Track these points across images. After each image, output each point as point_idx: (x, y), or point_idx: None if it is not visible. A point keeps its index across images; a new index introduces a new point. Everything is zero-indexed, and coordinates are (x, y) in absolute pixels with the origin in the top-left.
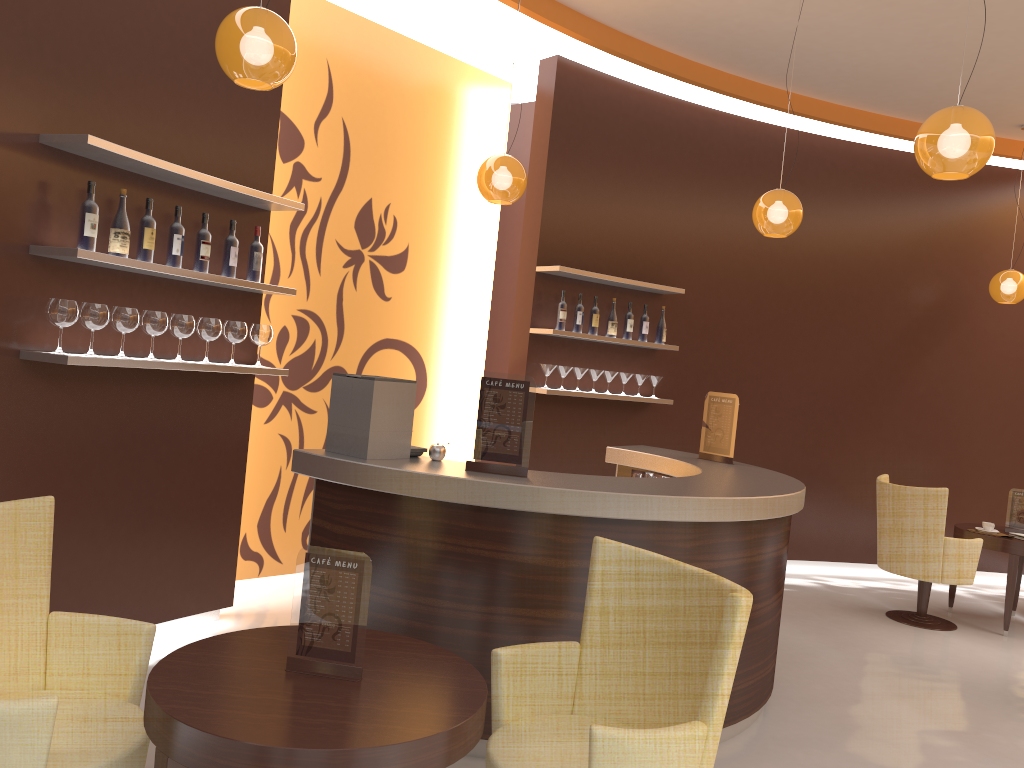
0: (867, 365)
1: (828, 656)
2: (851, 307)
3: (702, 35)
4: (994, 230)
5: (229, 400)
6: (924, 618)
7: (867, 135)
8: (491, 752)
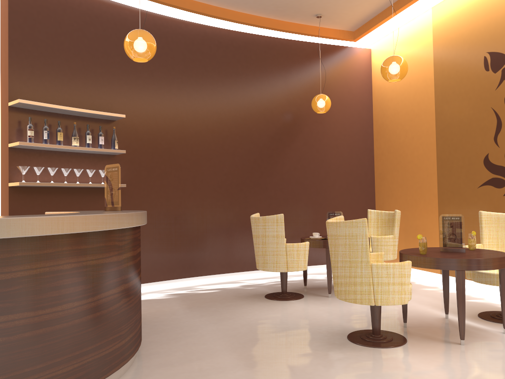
0: (255, 156)
1: (205, 329)
2: (241, 123)
3: None
4: (315, 77)
5: None
6: (285, 294)
7: (237, 26)
8: None
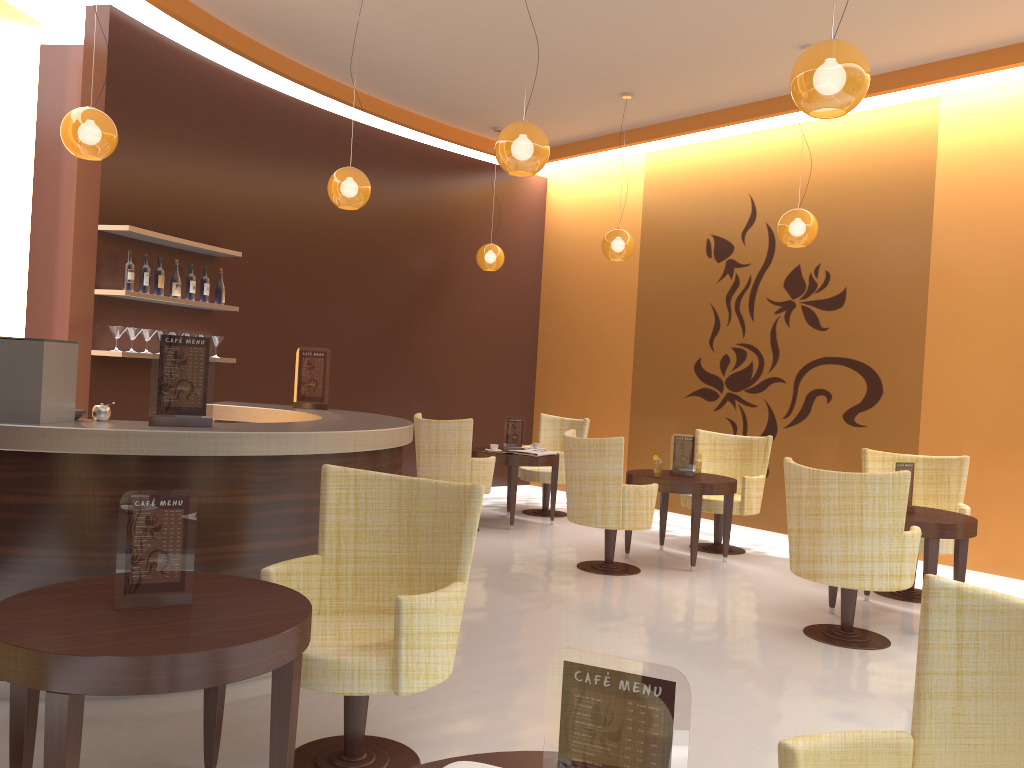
0: (388, 322)
1: None
2: (374, 272)
3: (258, 12)
4: (474, 210)
5: None
6: None
7: (380, 121)
8: None
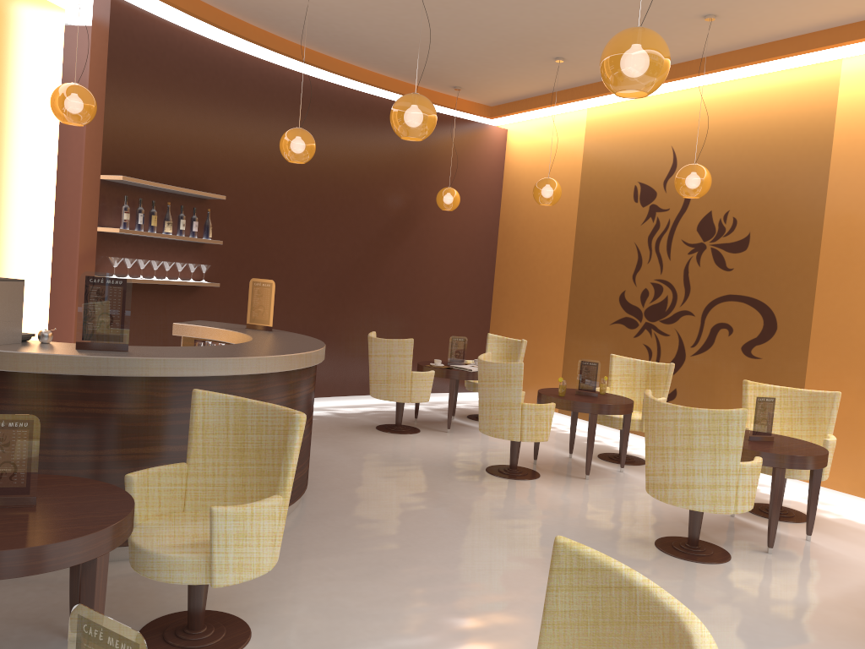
0: (359, 253)
1: (341, 459)
2: (347, 211)
3: None
4: (439, 158)
5: None
6: (400, 427)
7: (356, 83)
8: (135, 541)
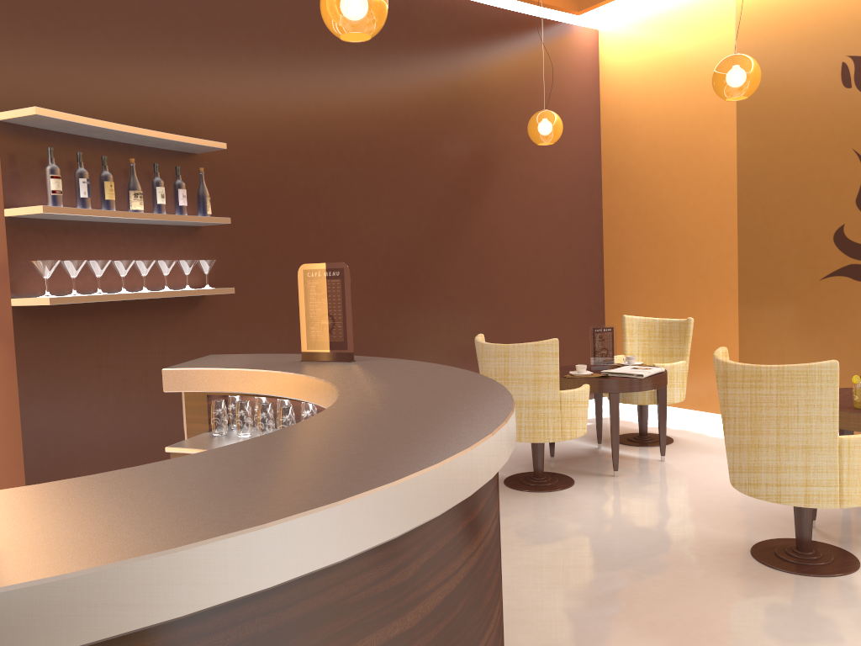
0: (427, 222)
1: None
2: (404, 161)
3: None
4: (516, 76)
5: None
6: (543, 479)
7: None
8: None
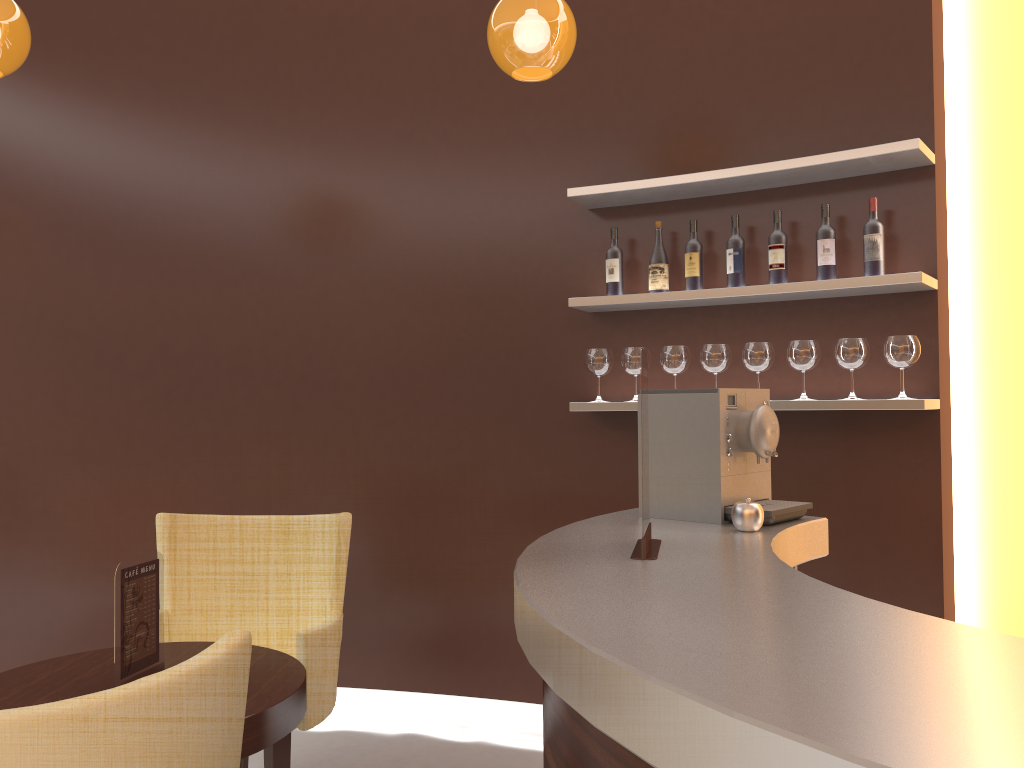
0: None
1: None
2: None
3: None
4: None
5: (893, 452)
6: None
7: None
8: None
